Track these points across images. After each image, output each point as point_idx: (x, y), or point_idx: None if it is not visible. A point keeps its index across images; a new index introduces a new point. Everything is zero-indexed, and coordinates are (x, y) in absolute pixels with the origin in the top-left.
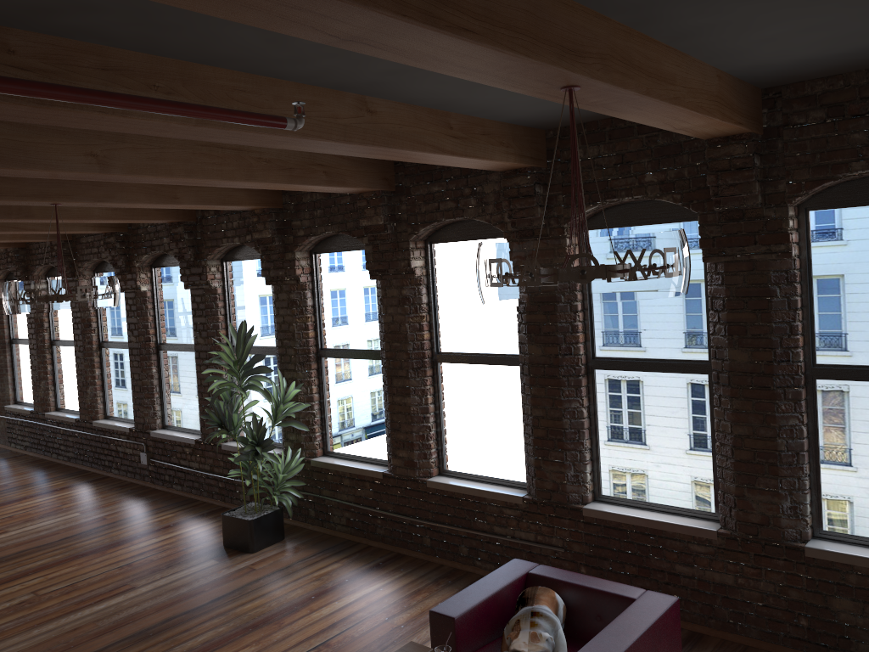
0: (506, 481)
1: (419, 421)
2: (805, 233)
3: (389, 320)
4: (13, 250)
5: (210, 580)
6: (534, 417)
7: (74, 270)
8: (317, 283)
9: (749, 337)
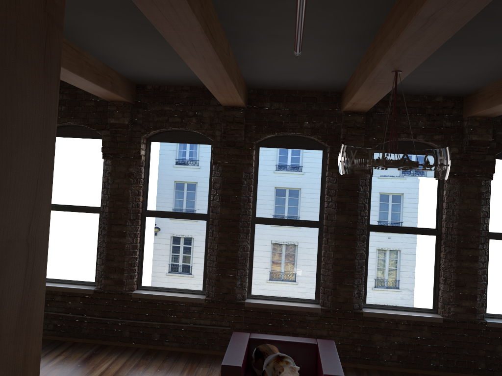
0: (188, 290)
1: (130, 254)
2: None
3: (115, 187)
4: None
5: None
6: (219, 250)
7: None
8: None
9: (347, 209)
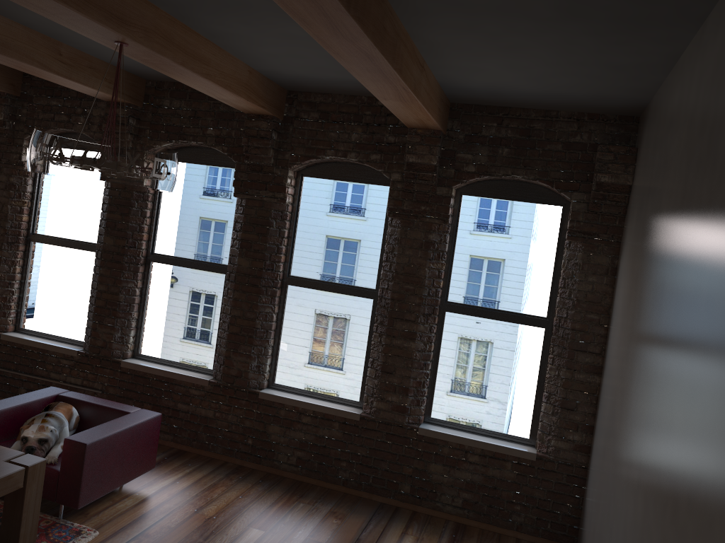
0: (69, 340)
1: (5, 286)
2: (299, 190)
3: None
4: None
5: None
6: (98, 291)
7: None
8: None
9: (252, 251)
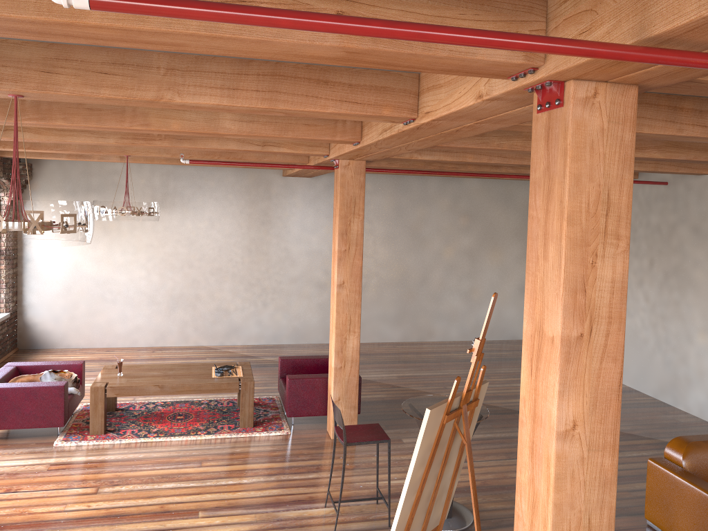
0: None
1: None
2: None
3: None
4: None
5: None
6: None
7: None
8: None
9: None
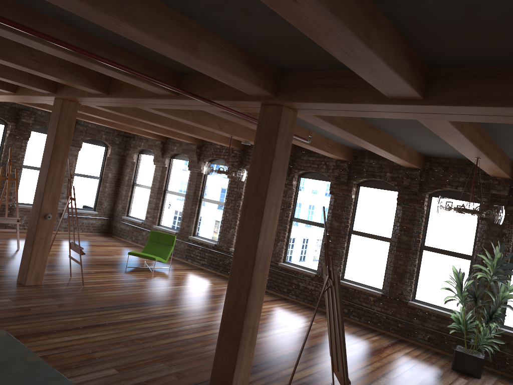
0: None
1: None
2: None
3: None
4: (238, 150)
5: None
6: None
7: (289, 172)
8: None
9: None
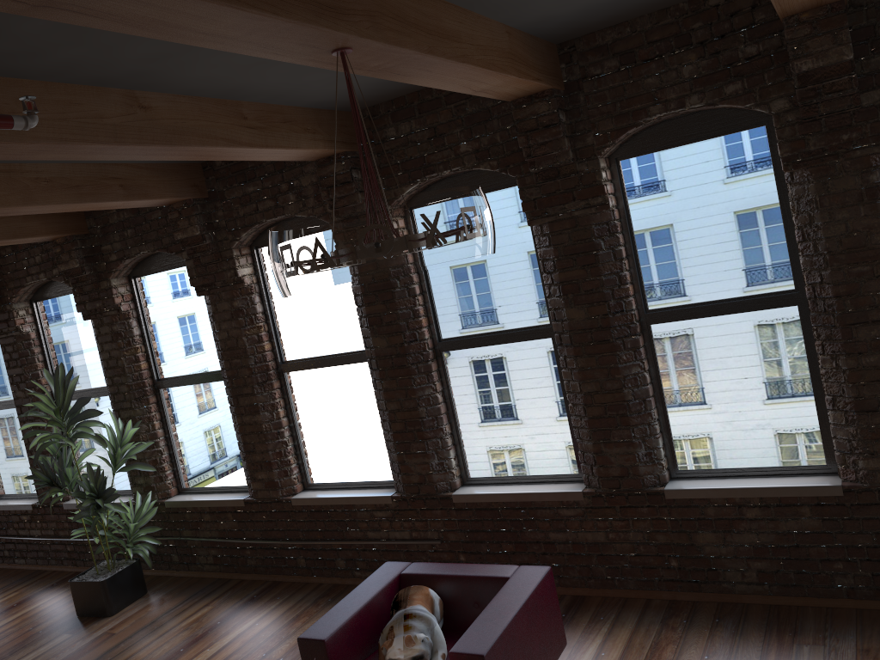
0: (373, 483)
1: (274, 438)
2: (619, 182)
3: (224, 336)
4: None
5: (63, 657)
6: (390, 411)
7: None
8: (142, 309)
9: (583, 294)
